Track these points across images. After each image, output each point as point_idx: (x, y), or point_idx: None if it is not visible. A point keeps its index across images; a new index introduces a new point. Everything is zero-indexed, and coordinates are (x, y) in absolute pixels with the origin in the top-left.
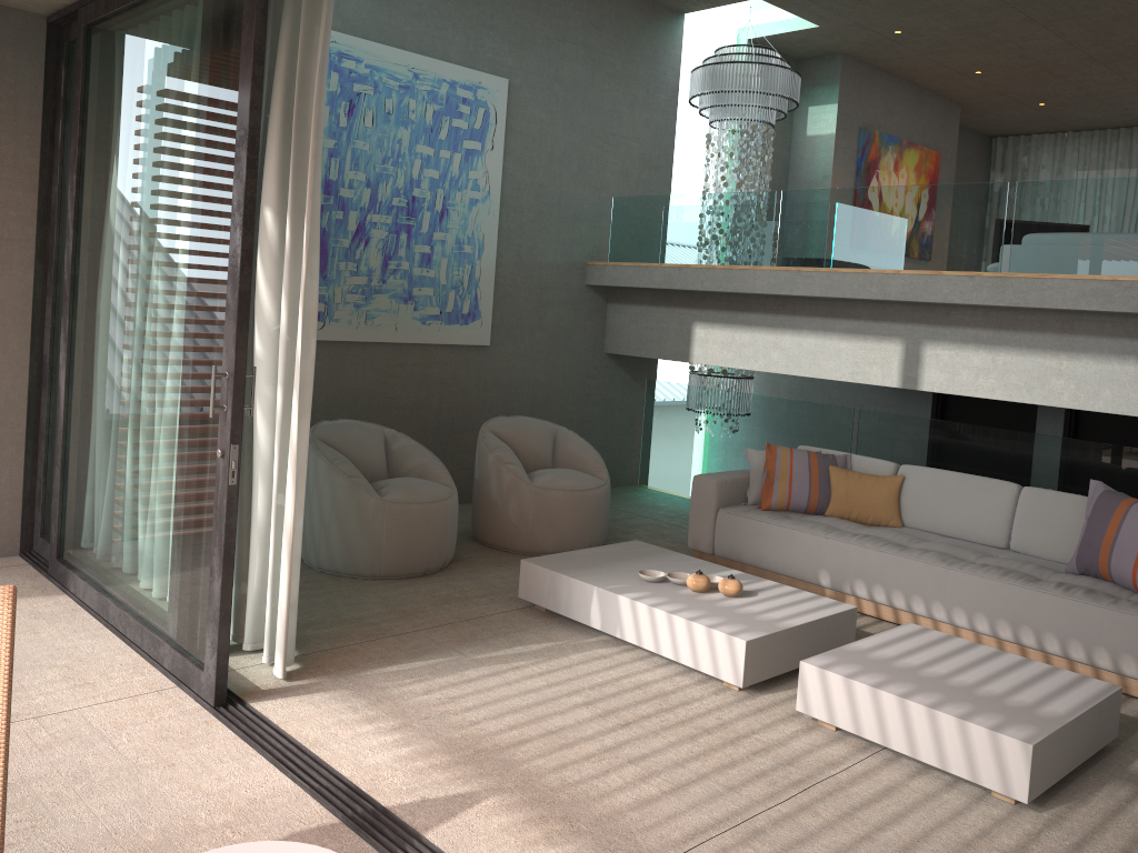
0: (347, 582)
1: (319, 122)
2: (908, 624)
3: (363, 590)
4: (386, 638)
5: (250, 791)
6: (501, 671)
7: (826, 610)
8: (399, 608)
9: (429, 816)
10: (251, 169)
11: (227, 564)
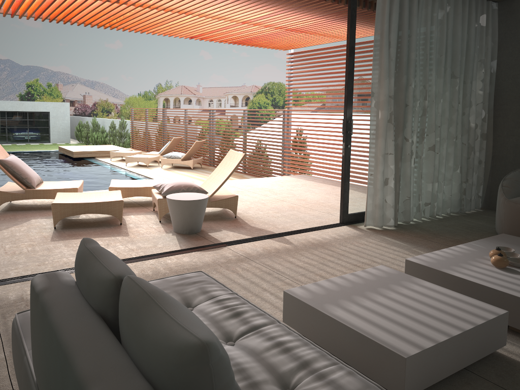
0: (489, 234)
1: (382, 33)
2: (500, 309)
3: (481, 236)
4: (421, 238)
5: (293, 228)
6: (400, 252)
7: (502, 288)
8: (464, 240)
9: (278, 240)
10: (347, 57)
11: (342, 179)
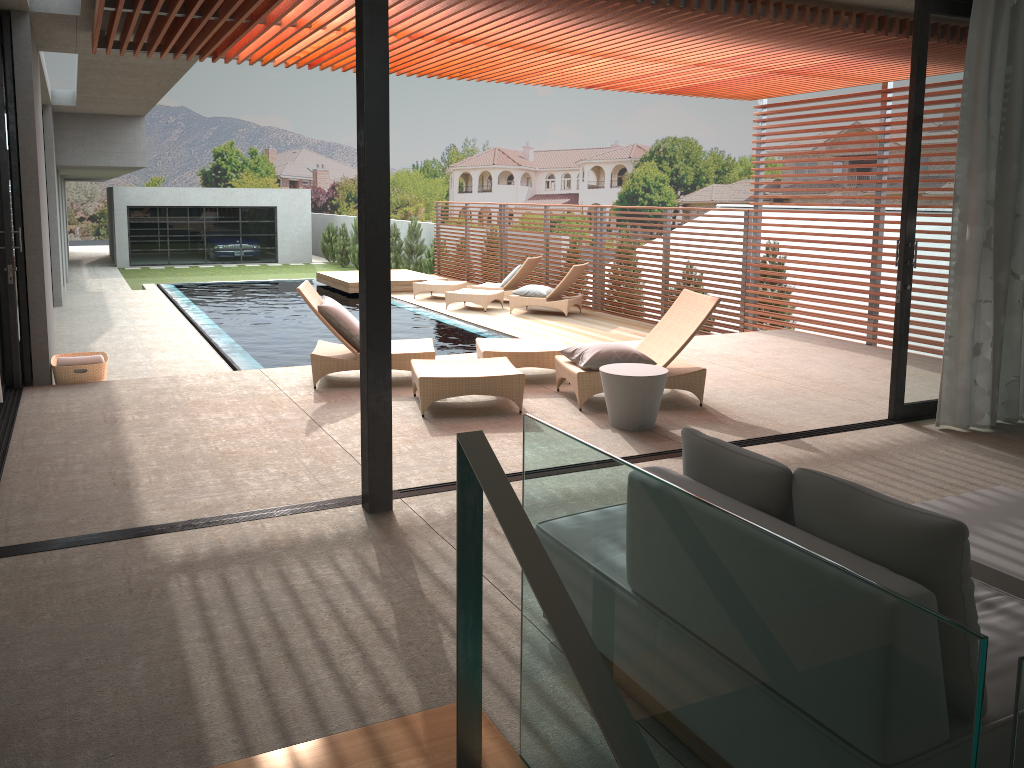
0: None
1: (977, 92)
2: None
3: None
4: None
5: (809, 426)
6: (1012, 469)
7: None
8: None
9: (792, 444)
10: (908, 133)
11: (894, 345)
